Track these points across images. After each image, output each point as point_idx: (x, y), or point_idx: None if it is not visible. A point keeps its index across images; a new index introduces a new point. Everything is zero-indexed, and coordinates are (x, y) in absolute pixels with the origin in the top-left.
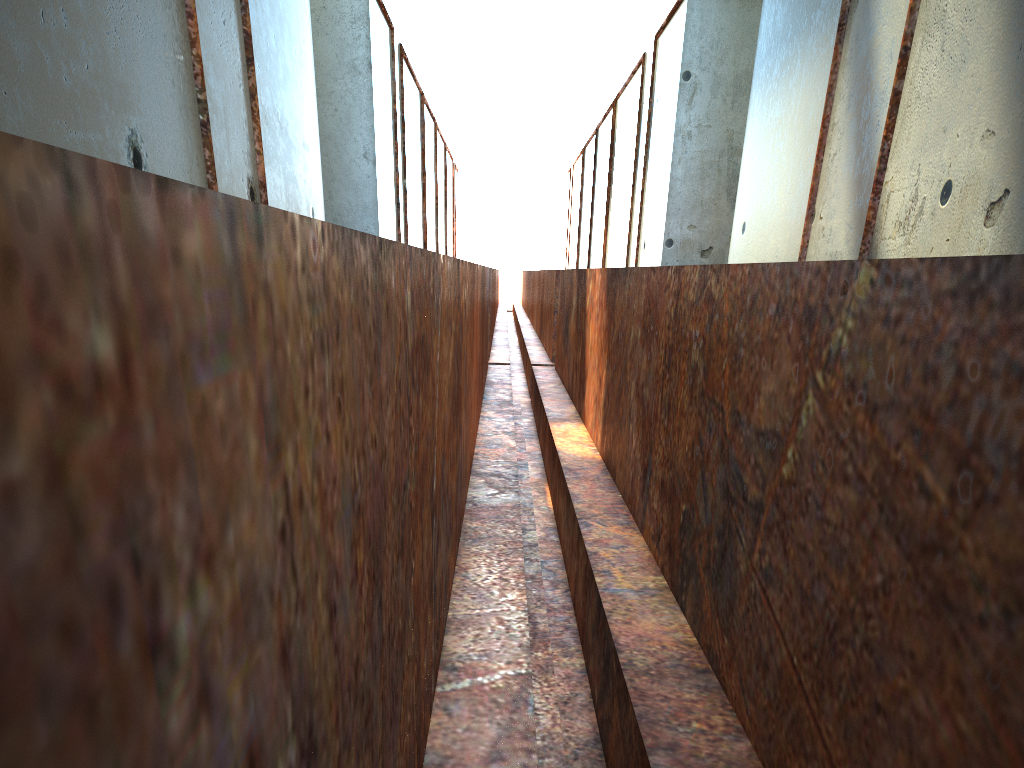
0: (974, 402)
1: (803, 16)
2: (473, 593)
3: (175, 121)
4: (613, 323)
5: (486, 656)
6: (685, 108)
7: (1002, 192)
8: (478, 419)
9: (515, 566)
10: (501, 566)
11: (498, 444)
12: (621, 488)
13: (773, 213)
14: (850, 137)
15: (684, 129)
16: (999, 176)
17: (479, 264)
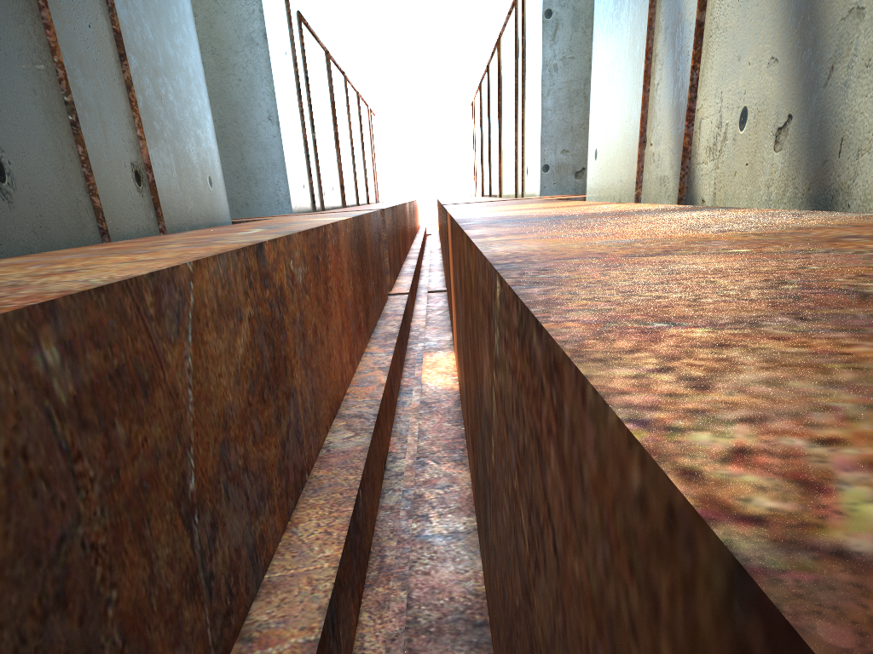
0: (529, 457)
1: None
2: (295, 551)
3: (40, 126)
4: (454, 267)
5: (284, 623)
6: (549, 43)
7: (786, 117)
8: (358, 357)
9: (343, 517)
10: (330, 518)
11: (370, 381)
12: (464, 421)
13: (616, 140)
14: (668, 67)
15: (550, 63)
16: (783, 102)
17: (342, 220)
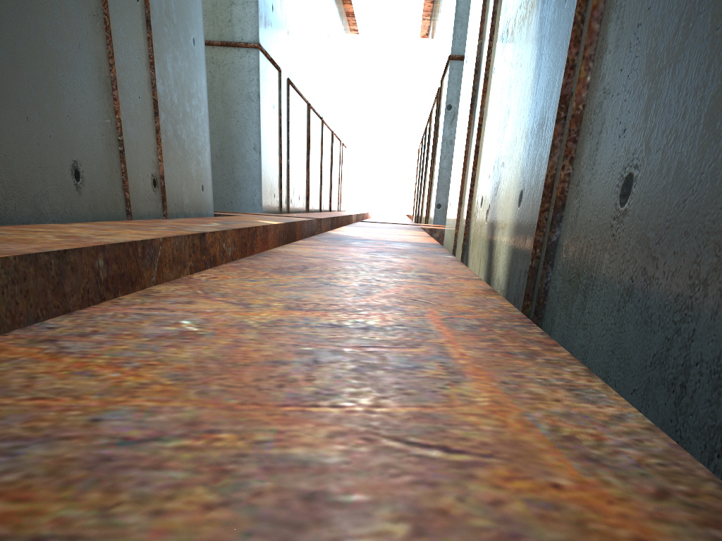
0: None
1: (468, 93)
2: None
3: (102, 152)
4: None
5: None
6: (448, 126)
7: (489, 206)
8: None
9: None
10: None
11: None
12: None
13: (455, 198)
14: (470, 164)
15: (447, 138)
16: (489, 198)
17: (272, 224)
